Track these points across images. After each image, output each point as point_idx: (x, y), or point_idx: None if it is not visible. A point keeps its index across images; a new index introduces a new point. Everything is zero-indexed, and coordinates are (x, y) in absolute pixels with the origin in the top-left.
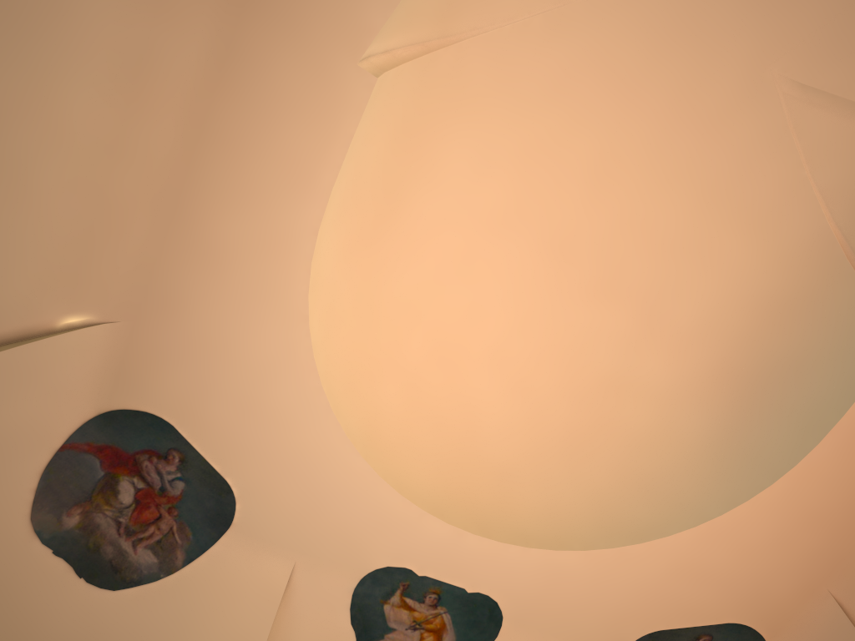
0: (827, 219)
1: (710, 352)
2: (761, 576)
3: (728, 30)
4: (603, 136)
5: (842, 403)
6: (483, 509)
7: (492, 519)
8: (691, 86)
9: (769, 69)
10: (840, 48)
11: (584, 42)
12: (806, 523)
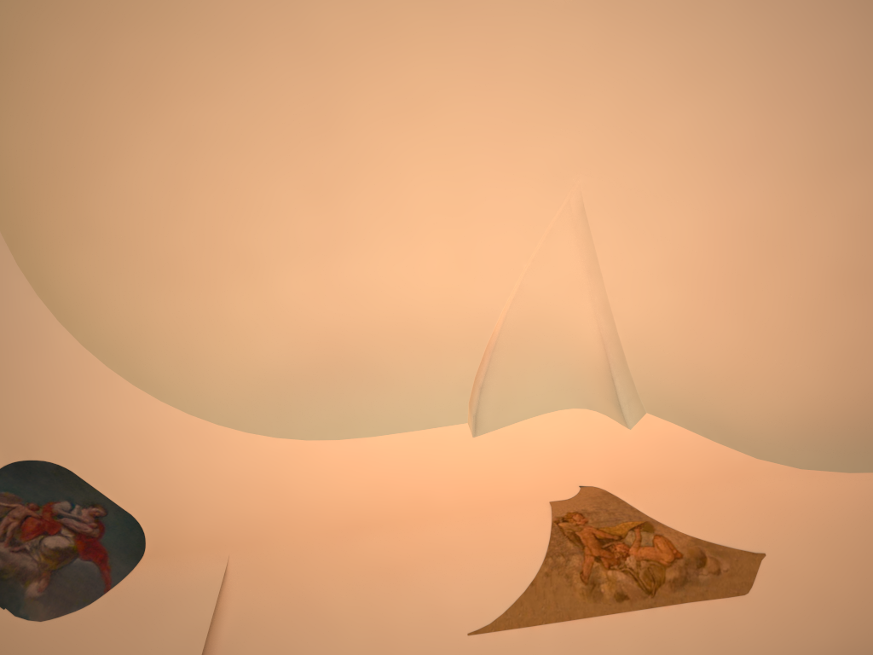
0: (504, 309)
1: (339, 315)
2: (195, 501)
3: (586, 120)
4: (443, 84)
5: (382, 429)
6: (34, 229)
7: (32, 244)
8: (528, 126)
9: (578, 176)
10: (624, 214)
11: (505, 1)
12: (268, 491)
